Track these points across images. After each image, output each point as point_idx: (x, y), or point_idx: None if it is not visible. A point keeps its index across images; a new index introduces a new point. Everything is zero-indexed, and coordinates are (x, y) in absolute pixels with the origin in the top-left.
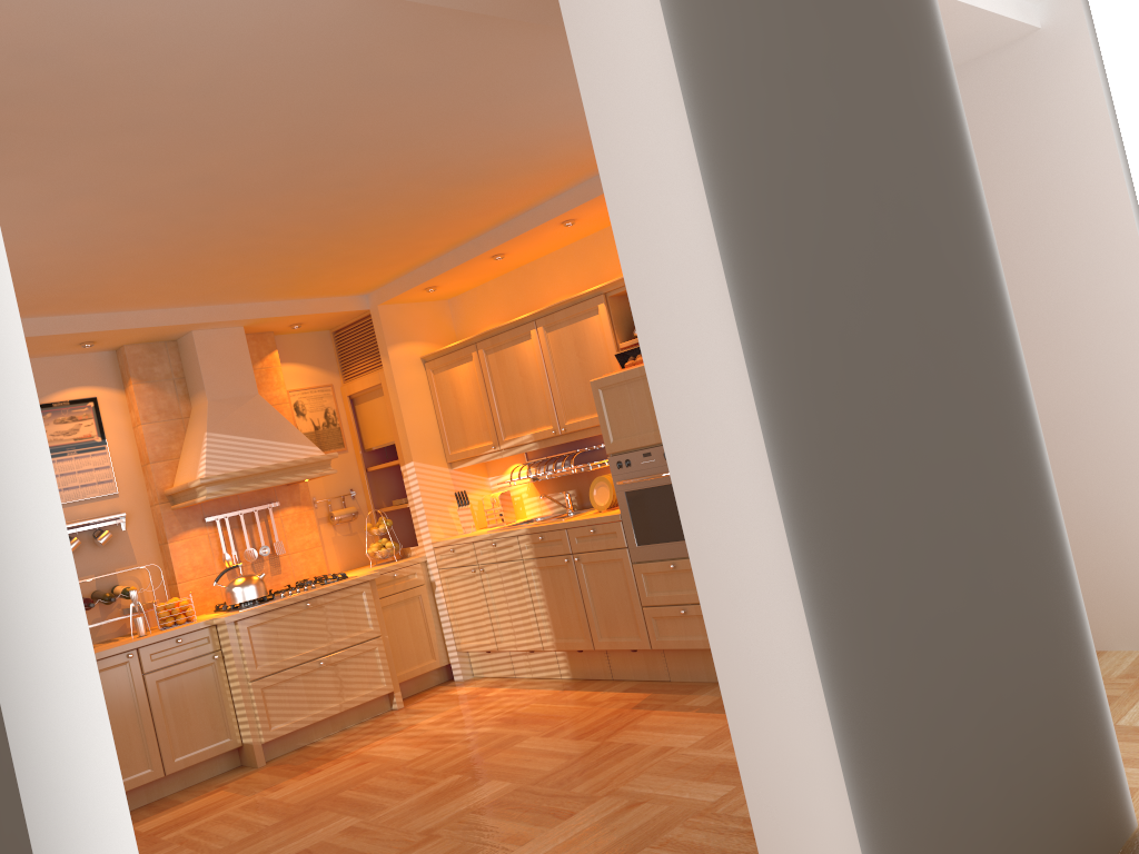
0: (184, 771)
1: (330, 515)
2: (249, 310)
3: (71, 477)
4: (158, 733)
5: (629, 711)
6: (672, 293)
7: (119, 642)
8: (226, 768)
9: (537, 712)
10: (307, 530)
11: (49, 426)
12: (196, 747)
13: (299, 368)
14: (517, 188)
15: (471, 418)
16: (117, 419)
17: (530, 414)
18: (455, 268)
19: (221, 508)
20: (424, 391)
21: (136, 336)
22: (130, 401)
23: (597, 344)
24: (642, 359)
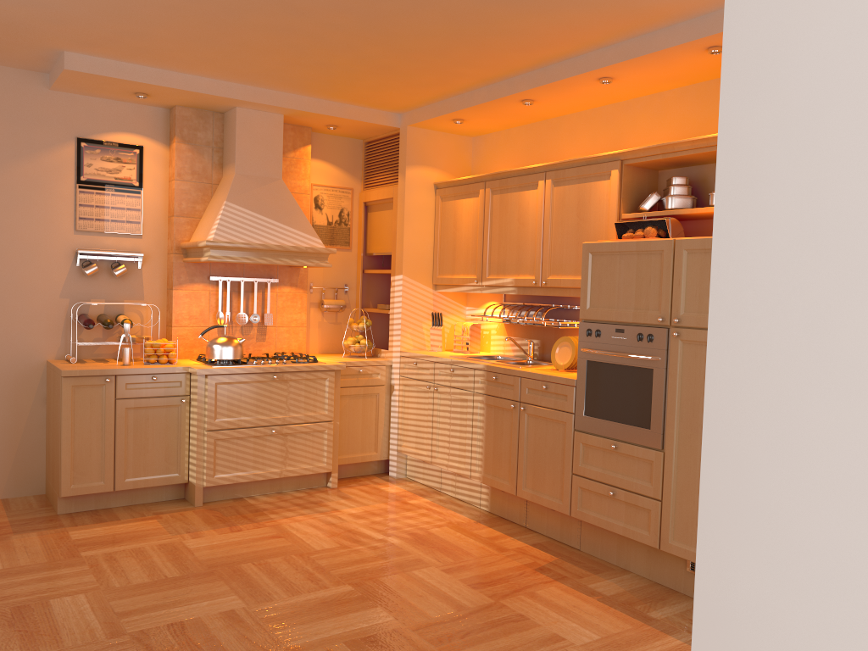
0: (133, 490)
1: (321, 302)
2: (290, 100)
3: (105, 211)
4: (116, 453)
5: (531, 571)
6: (831, 82)
7: (105, 364)
8: (170, 498)
9: (447, 538)
10: (297, 310)
11: (96, 161)
12: (147, 474)
13: (327, 167)
14: (564, 26)
15: (463, 250)
16: (156, 170)
17: (517, 260)
18: (484, 104)
19: (227, 272)
20: (429, 215)
21: (185, 99)
22: (171, 158)
23: (600, 209)
24: (642, 234)
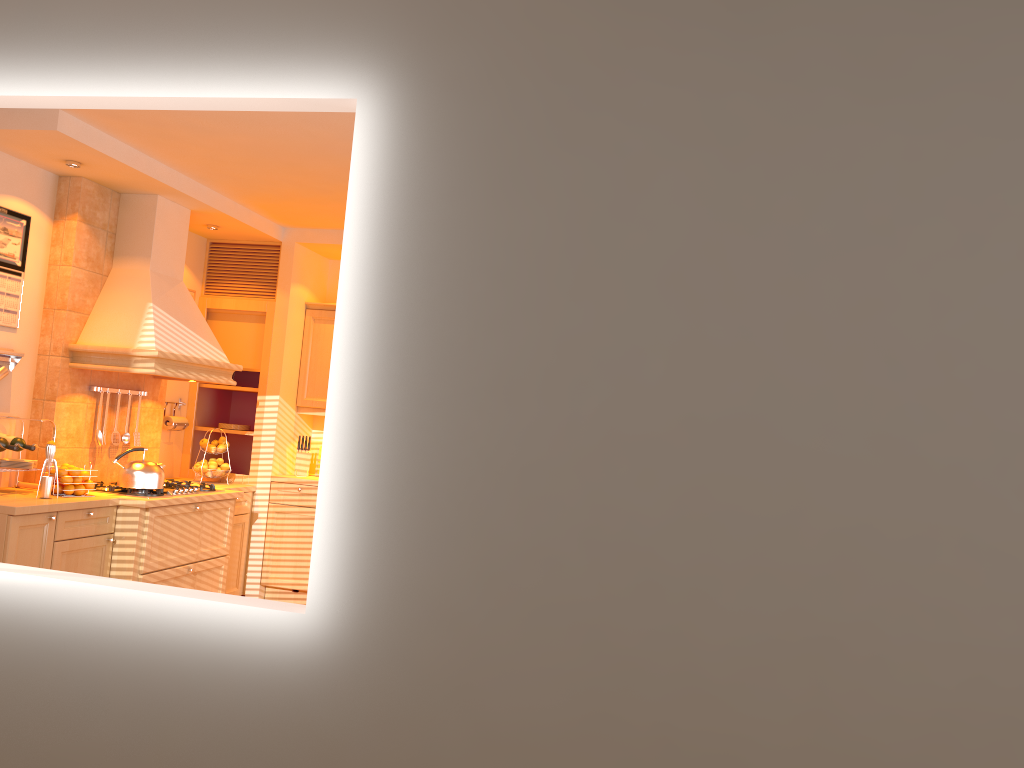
0: None
1: (166, 419)
2: (217, 201)
3: None
4: None
5: None
6: None
7: (19, 498)
8: None
9: None
10: (154, 429)
11: None
12: None
13: None
14: None
15: None
16: (39, 249)
17: None
18: None
19: (104, 381)
20: (299, 334)
21: (117, 177)
22: (60, 236)
23: None
24: None
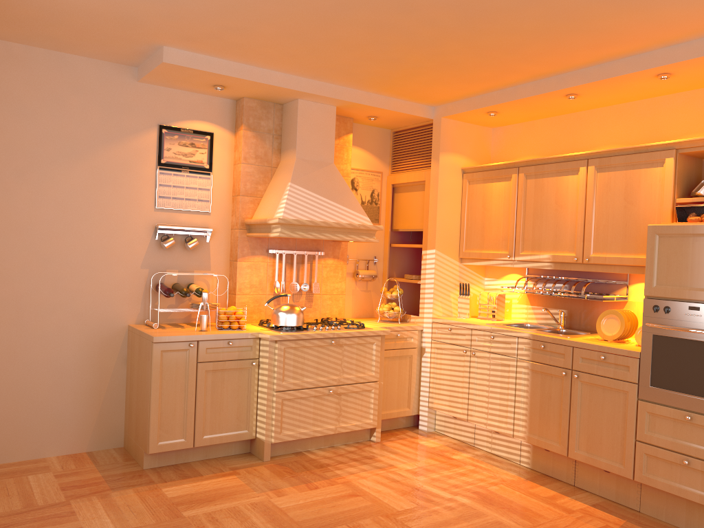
0: (207, 445)
1: (356, 272)
2: (346, 94)
3: (180, 190)
4: (196, 412)
5: None
6: None
7: (185, 330)
8: (238, 452)
9: (510, 498)
10: (338, 280)
11: (174, 146)
12: (221, 431)
13: (362, 153)
14: (652, 24)
15: (493, 228)
16: (223, 155)
17: (554, 238)
18: (528, 98)
19: (282, 245)
20: (457, 196)
21: (256, 91)
22: (237, 143)
23: (651, 193)
24: None
